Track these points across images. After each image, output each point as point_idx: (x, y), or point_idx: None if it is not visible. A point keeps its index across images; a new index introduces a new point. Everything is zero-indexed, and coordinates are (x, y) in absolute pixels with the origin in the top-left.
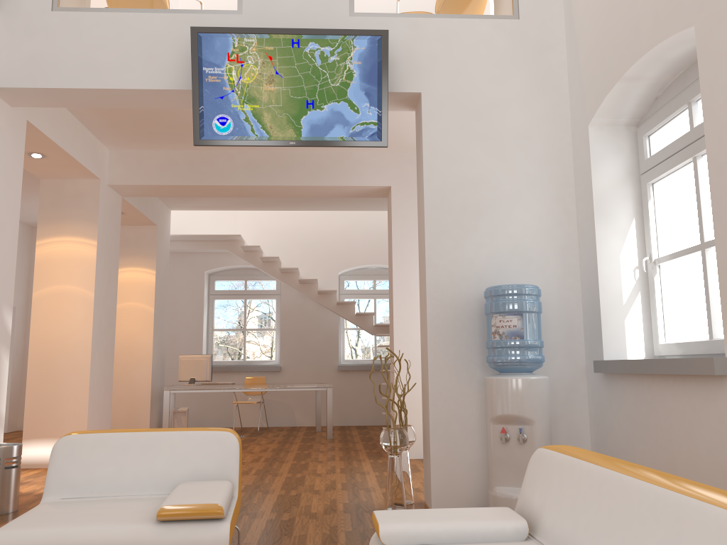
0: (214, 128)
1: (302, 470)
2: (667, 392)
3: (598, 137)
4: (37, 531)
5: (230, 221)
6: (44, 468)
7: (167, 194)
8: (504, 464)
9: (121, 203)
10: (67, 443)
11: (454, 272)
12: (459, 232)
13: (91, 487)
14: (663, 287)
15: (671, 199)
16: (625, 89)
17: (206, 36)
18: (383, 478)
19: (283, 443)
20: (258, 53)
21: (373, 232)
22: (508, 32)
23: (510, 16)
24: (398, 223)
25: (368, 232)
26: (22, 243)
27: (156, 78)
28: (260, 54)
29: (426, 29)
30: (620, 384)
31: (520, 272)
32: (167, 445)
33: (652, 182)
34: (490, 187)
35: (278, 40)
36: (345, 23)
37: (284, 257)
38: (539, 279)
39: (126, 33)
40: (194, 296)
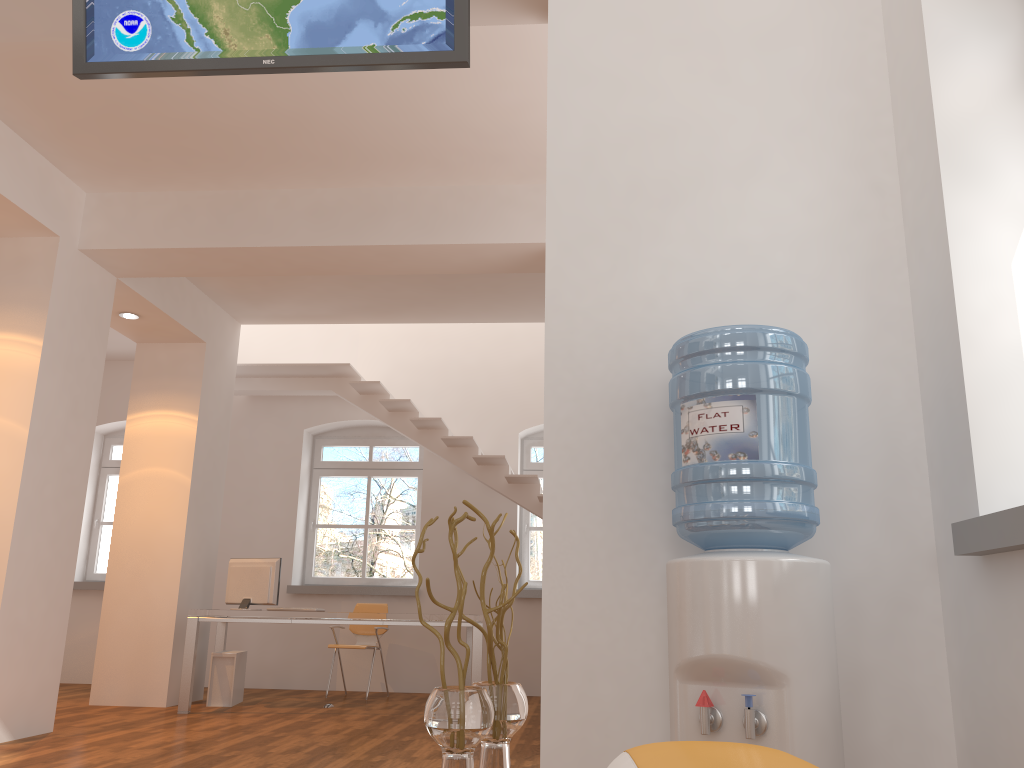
0: (115, 39)
1: None
2: None
3: None
4: None
5: (347, 350)
6: None
7: (186, 271)
8: None
9: (113, 287)
10: None
11: (609, 326)
12: (624, 238)
13: None
14: None
15: None
16: None
17: None
18: None
19: (384, 721)
20: None
21: None
22: None
23: None
24: None
25: None
26: None
27: None
28: None
29: None
30: None
31: (767, 323)
32: None
33: None
34: (697, 142)
35: None
36: None
37: (430, 408)
38: (814, 341)
39: None
40: (286, 469)
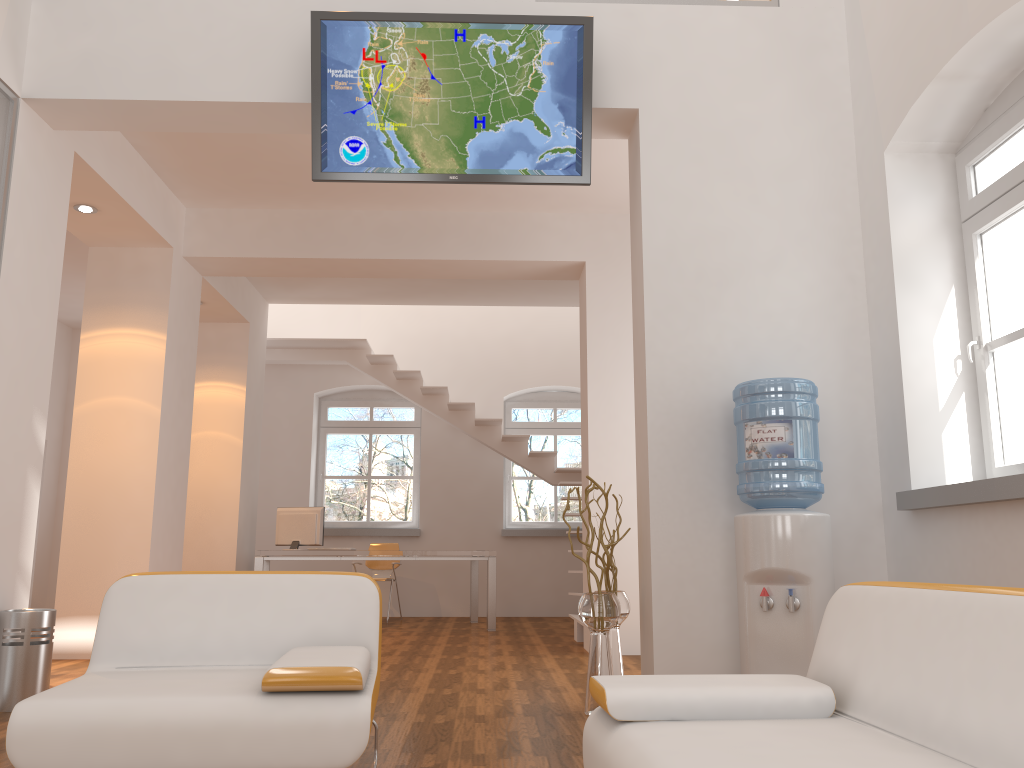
0: (342, 156)
1: (457, 666)
2: (1017, 528)
3: (899, 169)
4: (83, 701)
5: (351, 323)
6: (83, 659)
7: (266, 273)
8: (766, 643)
9: (200, 285)
10: (126, 587)
11: (686, 365)
12: (694, 307)
13: (161, 652)
14: (999, 384)
15: (1007, 258)
16: (941, 95)
17: (333, 25)
18: (576, 677)
19: (425, 635)
20: (407, 49)
21: (553, 339)
22: (764, 24)
23: (767, 3)
24: (596, 315)
25: (547, 339)
26: (58, 350)
27: (260, 86)
28: (409, 50)
29: (645, 20)
30: (940, 525)
31: (784, 365)
32: (274, 593)
33: (980, 231)
34: (740, 244)
35: (435, 30)
36: (529, 11)
37: (426, 375)
38: (812, 377)
39: (219, 24)
40: (299, 428)
